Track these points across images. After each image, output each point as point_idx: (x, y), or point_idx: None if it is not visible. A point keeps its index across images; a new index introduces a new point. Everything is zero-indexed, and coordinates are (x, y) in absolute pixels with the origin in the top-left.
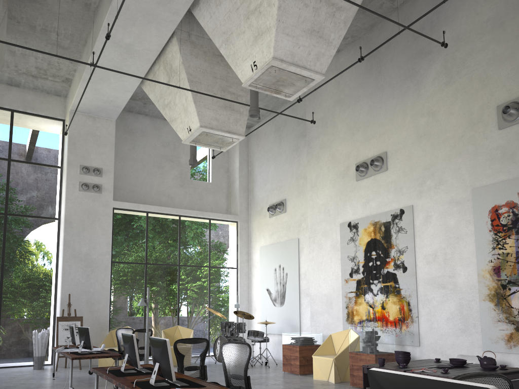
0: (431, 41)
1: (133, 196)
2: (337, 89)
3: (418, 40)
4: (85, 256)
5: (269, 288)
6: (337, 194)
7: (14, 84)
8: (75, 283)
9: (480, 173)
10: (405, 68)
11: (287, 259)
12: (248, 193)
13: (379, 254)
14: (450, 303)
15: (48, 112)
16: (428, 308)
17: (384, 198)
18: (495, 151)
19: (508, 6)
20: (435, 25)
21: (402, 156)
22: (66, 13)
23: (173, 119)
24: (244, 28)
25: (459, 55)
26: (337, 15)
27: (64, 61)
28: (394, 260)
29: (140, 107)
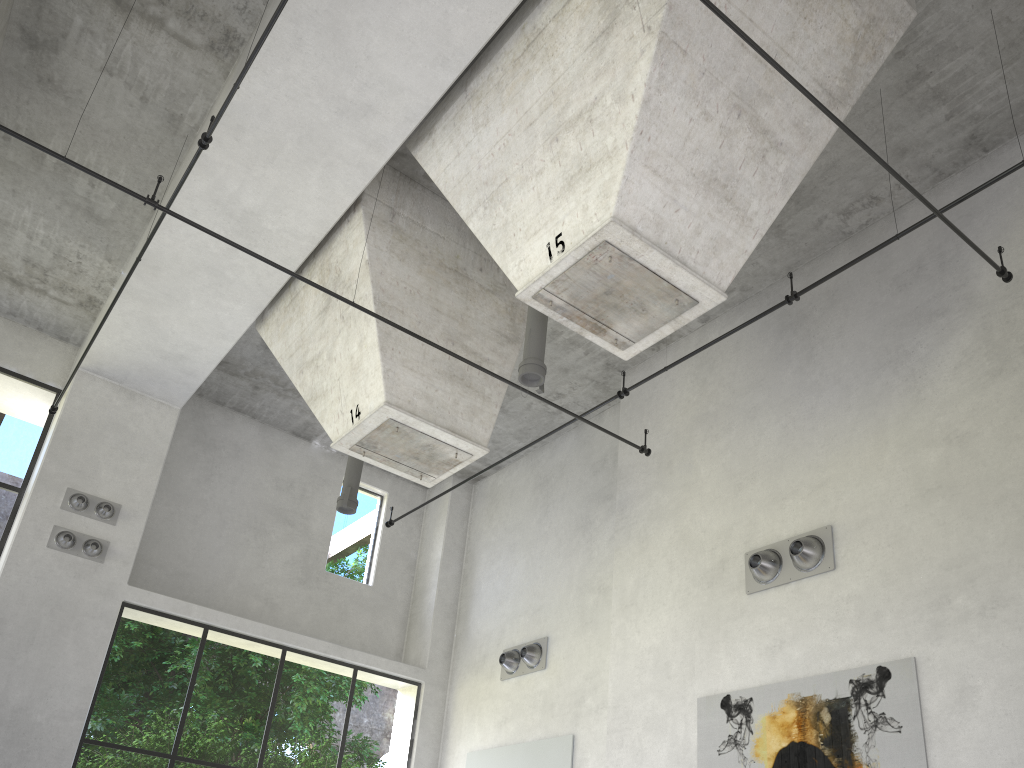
0: (944, 291)
1: (181, 587)
2: (699, 395)
3: (910, 290)
4: (14, 714)
5: None
6: (692, 625)
7: None
8: None
9: None
10: (876, 346)
11: None
12: (455, 620)
13: None
14: None
15: (29, 367)
16: None
17: (829, 637)
18: None
19: None
20: (951, 259)
21: (878, 536)
22: (121, 132)
23: (318, 393)
24: (542, 163)
25: None
26: (771, 160)
27: (92, 254)
28: None
29: (244, 395)
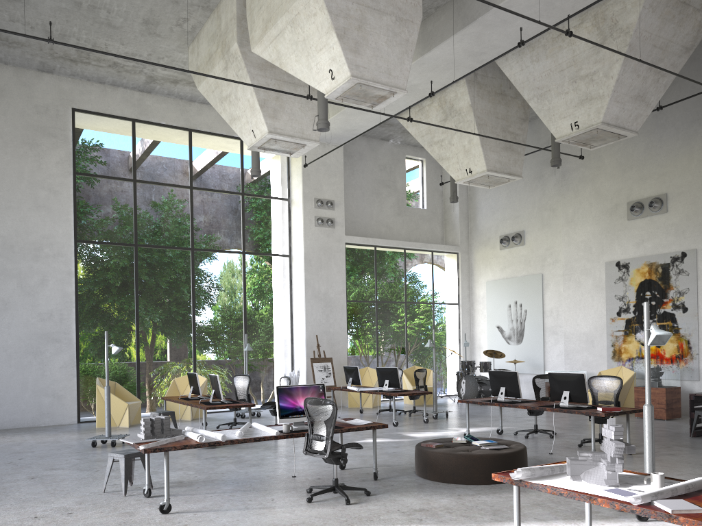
0: None
1: (355, 228)
2: None
3: None
4: (324, 295)
5: (500, 325)
6: (601, 232)
7: None
8: (316, 324)
9: None
10: (692, 111)
11: (526, 295)
12: (468, 220)
13: (654, 294)
14: None
15: None
16: None
17: (663, 240)
18: None
19: None
20: None
21: (686, 199)
22: None
23: (443, 157)
24: (568, 89)
25: None
26: (660, 80)
27: None
28: (673, 301)
29: None
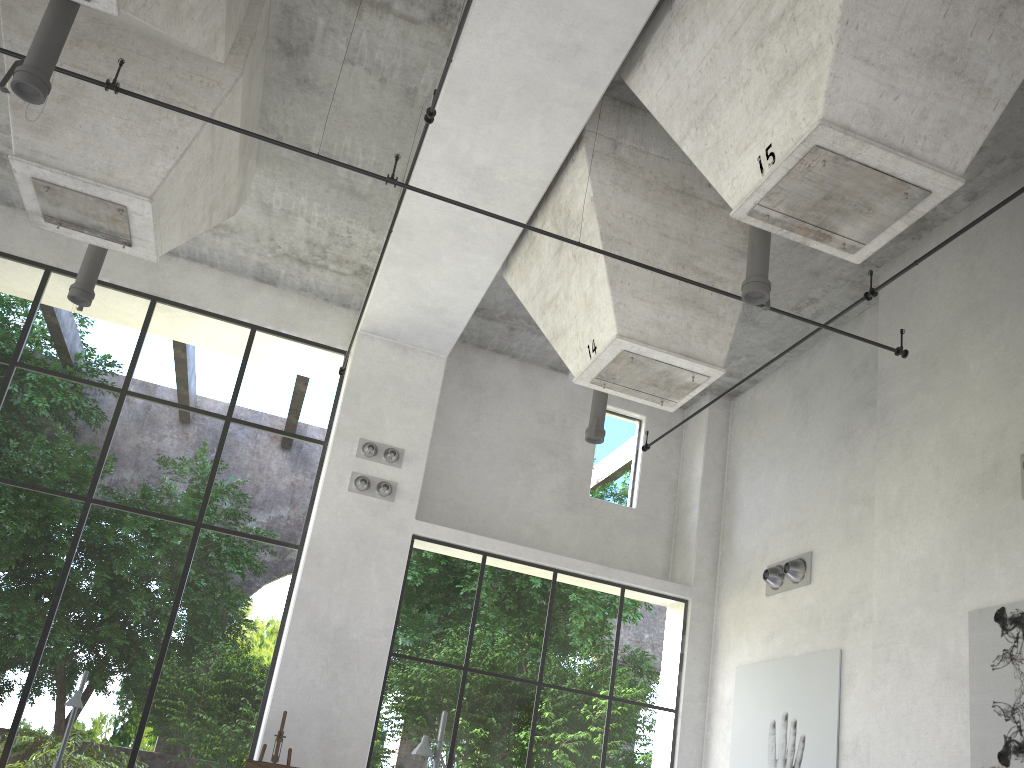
0: None
1: (461, 519)
2: (967, 283)
3: None
4: (336, 632)
5: None
6: (961, 535)
7: (267, 280)
8: (303, 689)
9: None
10: None
11: (806, 700)
12: (719, 538)
13: None
14: None
15: (321, 335)
16: None
17: None
18: None
19: None
20: None
21: None
22: (368, 114)
23: (559, 332)
24: (748, 73)
25: None
26: (1011, 17)
27: (359, 227)
28: None
29: (502, 337)
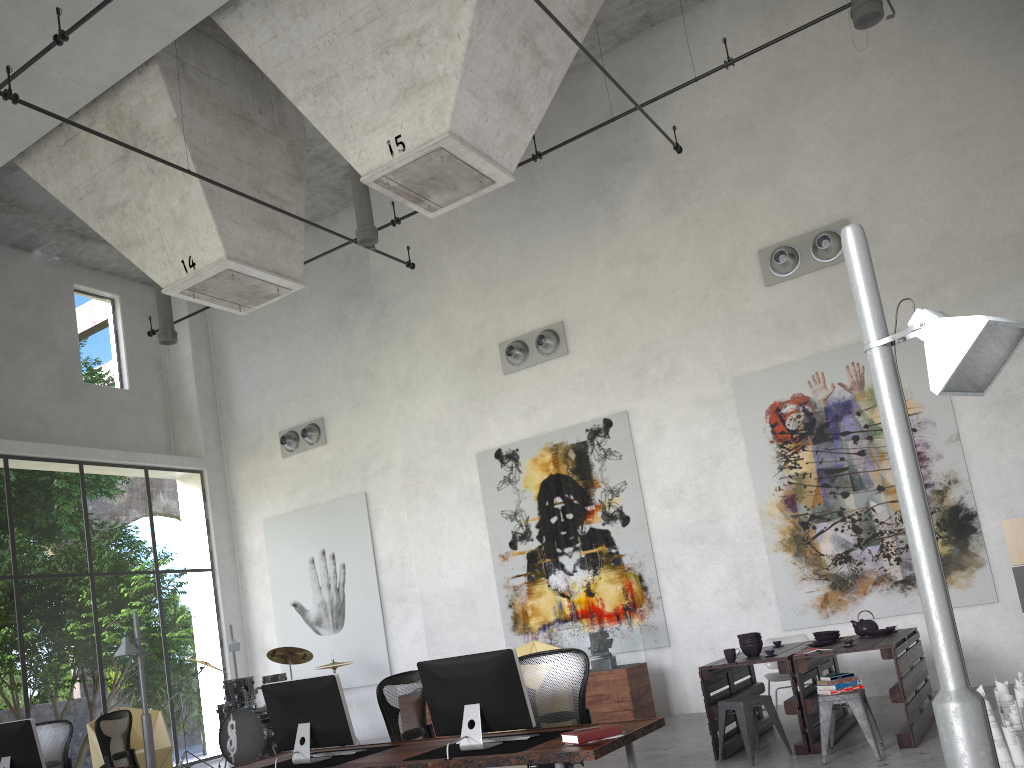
0: (629, 141)
1: None
2: None
3: (604, 136)
4: None
5: (299, 601)
6: (463, 401)
7: None
8: None
9: (743, 354)
10: (583, 181)
11: (341, 535)
12: (217, 410)
13: (570, 500)
14: (718, 564)
15: None
16: (677, 580)
17: (569, 402)
18: (764, 320)
19: (756, 102)
20: (632, 115)
21: (596, 328)
22: None
23: (132, 240)
24: (374, 70)
25: (684, 168)
26: (542, 74)
27: None
28: (603, 507)
29: None
